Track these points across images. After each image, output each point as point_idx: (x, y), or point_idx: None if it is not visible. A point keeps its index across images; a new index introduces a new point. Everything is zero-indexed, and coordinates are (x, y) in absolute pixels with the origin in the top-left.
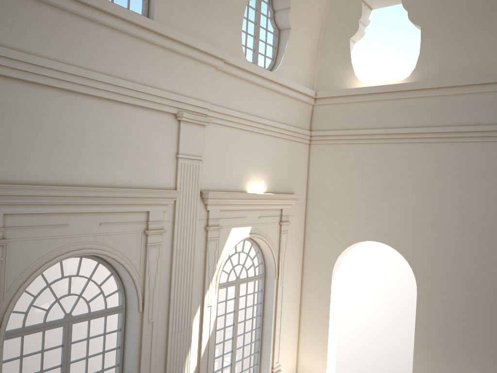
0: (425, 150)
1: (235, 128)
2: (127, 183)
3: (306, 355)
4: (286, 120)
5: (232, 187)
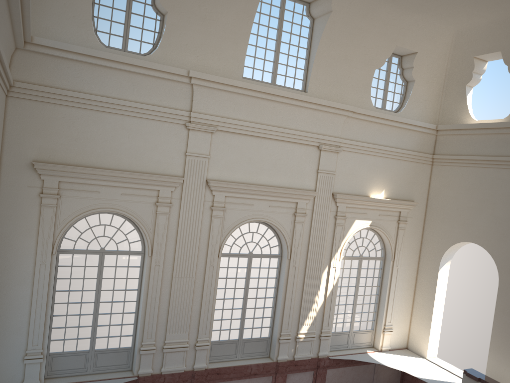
0: None
1: (362, 153)
2: (285, 185)
3: (416, 324)
4: (408, 147)
5: (357, 192)
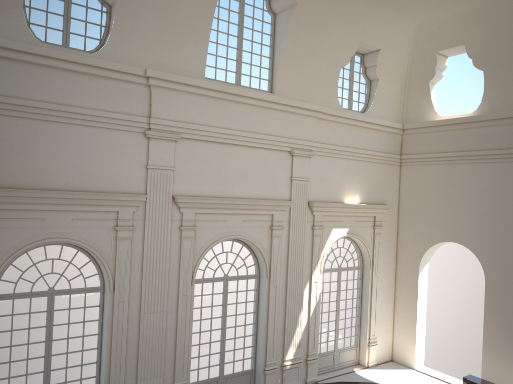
0: (490, 168)
1: (334, 157)
2: (259, 196)
3: (399, 334)
4: (377, 148)
5: (332, 199)
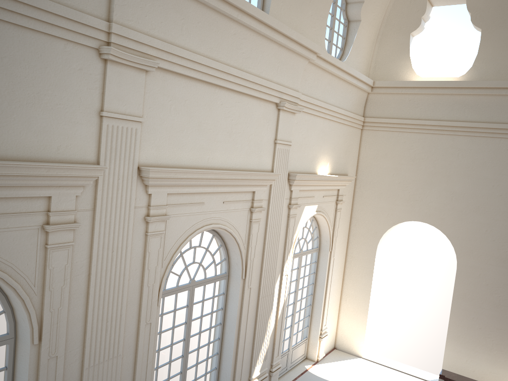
0: (475, 143)
1: (314, 115)
2: (242, 166)
3: (346, 320)
4: (347, 107)
5: (308, 169)
